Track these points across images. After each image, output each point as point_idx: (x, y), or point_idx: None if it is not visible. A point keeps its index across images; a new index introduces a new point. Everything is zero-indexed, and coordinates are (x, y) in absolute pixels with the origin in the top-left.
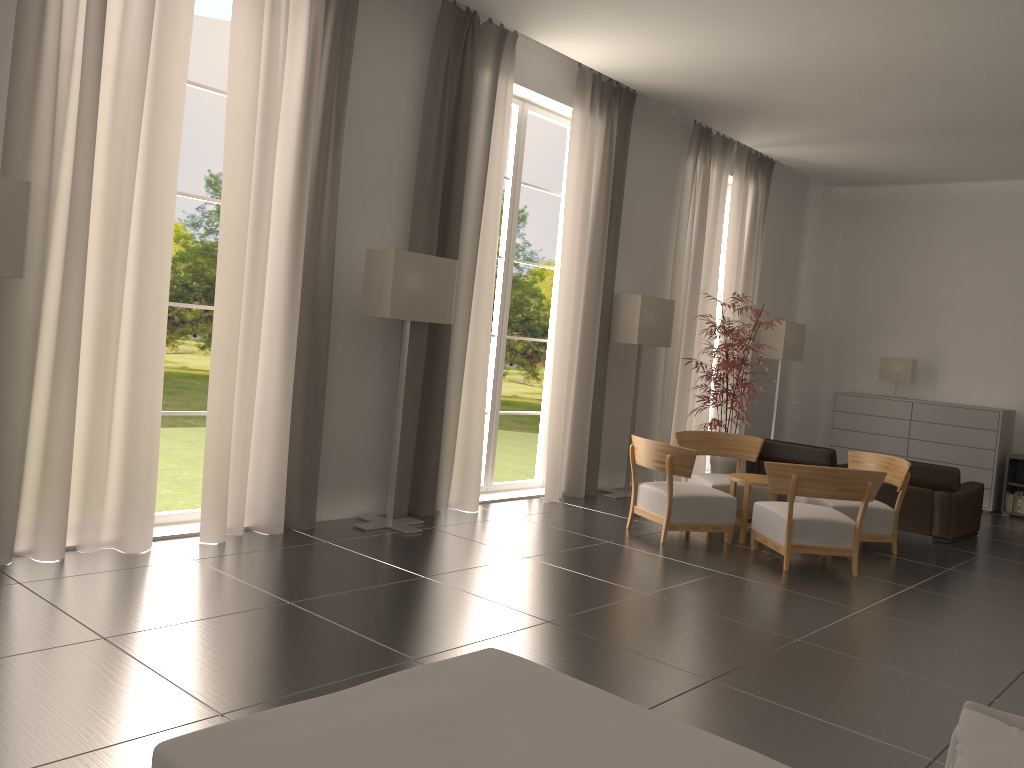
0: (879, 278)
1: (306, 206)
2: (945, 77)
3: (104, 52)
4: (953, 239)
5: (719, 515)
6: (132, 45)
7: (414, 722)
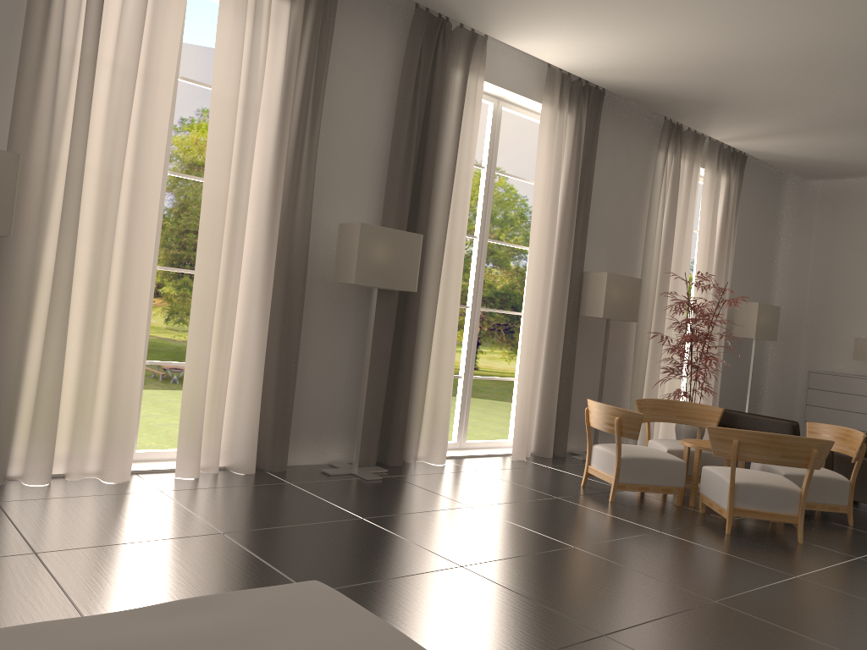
0: (853, 264)
1: (281, 184)
2: None
3: (103, 50)
4: None
5: (668, 477)
6: (126, 43)
7: (161, 649)
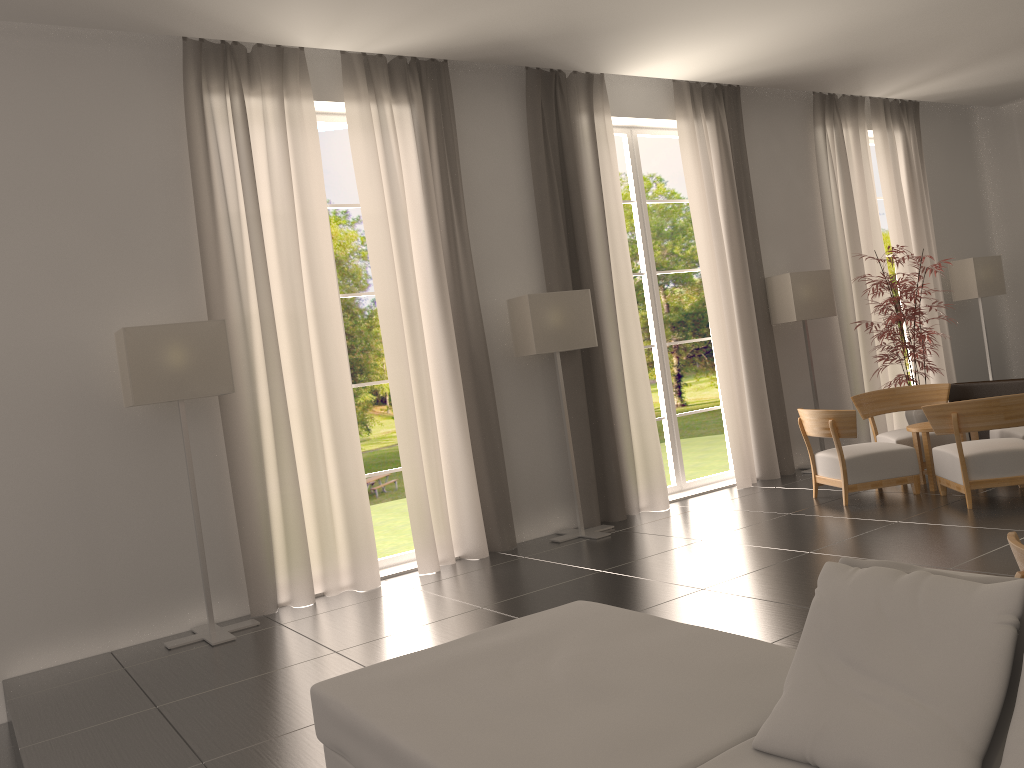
0: None
1: (445, 278)
2: None
3: (261, 204)
4: None
5: (899, 468)
6: (279, 193)
7: (489, 652)
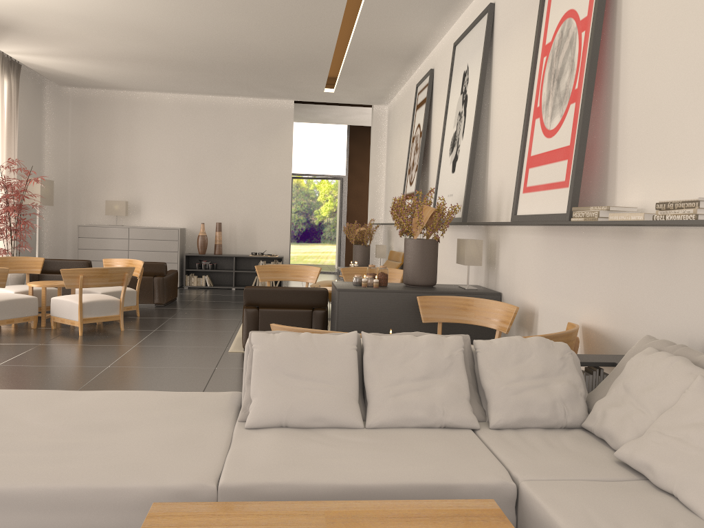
0: (100, 149)
1: None
2: (144, 30)
3: None
4: (143, 126)
5: (27, 310)
6: None
7: None
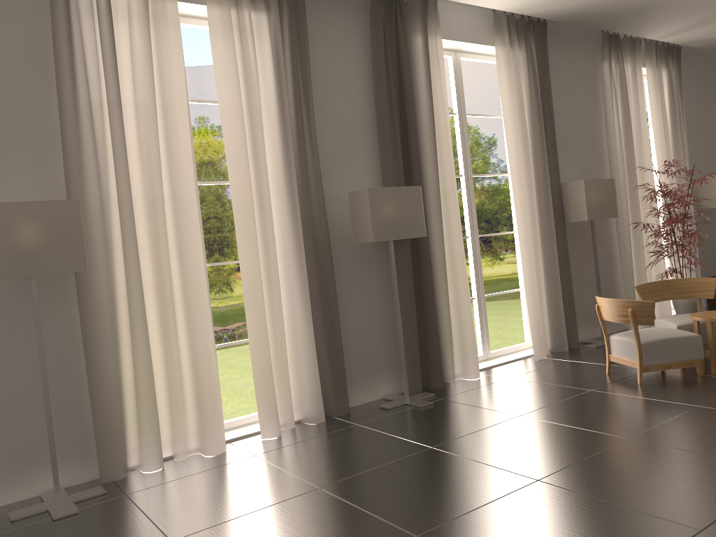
0: None
1: (294, 171)
2: None
3: (124, 94)
4: None
5: (687, 352)
6: (141, 83)
7: None
